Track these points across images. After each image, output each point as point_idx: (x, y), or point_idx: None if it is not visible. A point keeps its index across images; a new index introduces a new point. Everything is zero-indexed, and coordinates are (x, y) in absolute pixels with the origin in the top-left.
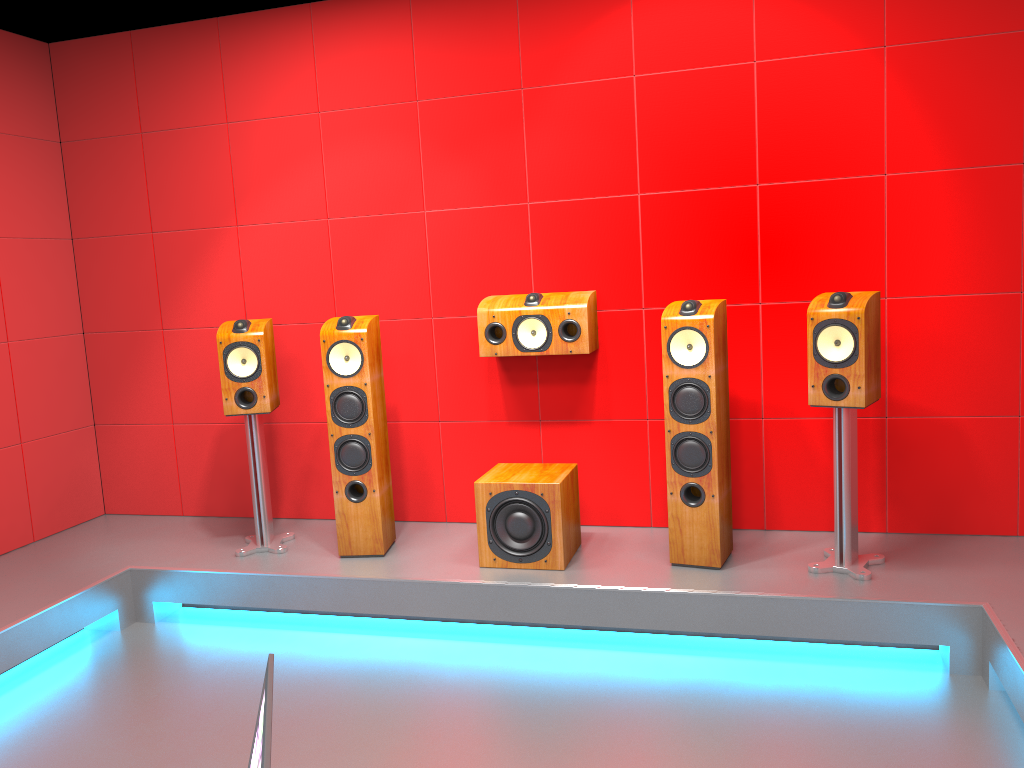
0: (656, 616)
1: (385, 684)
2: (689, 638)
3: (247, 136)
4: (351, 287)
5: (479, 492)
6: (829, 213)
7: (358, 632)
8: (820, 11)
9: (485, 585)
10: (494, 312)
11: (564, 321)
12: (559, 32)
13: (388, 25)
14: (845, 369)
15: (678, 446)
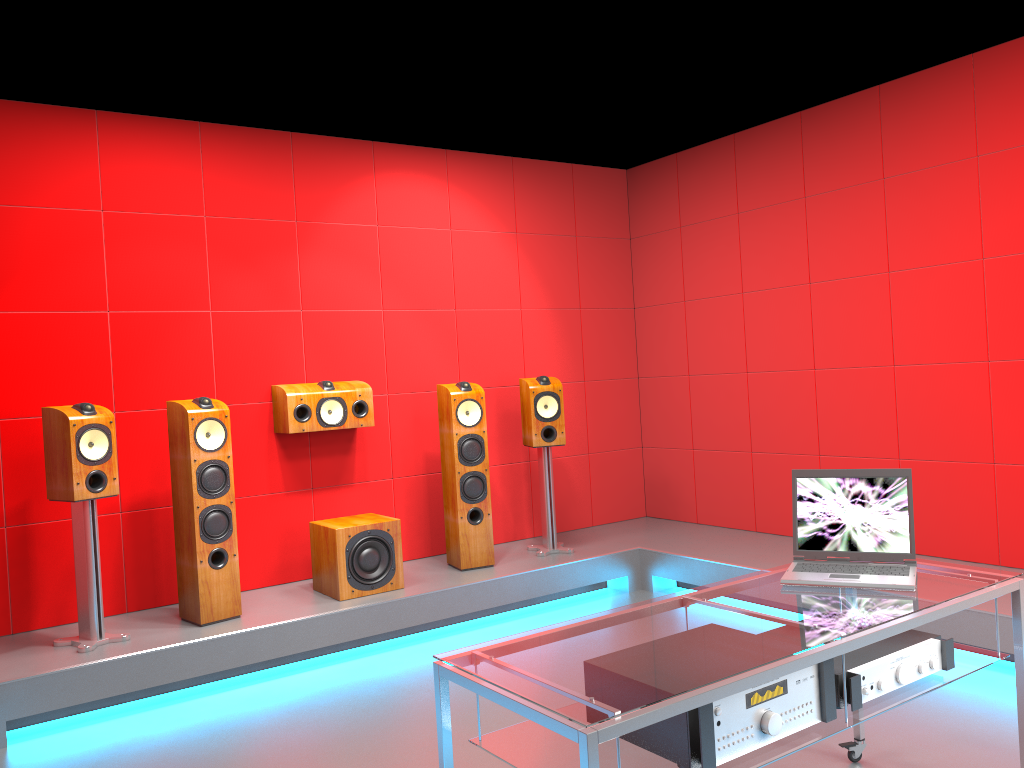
0: (486, 599)
1: (354, 690)
2: (487, 617)
3: (12, 221)
4: (133, 377)
5: (340, 536)
6: (494, 331)
7: (252, 683)
8: (484, 205)
9: (371, 606)
10: (302, 395)
11: (356, 401)
12: (325, 184)
13: (179, 148)
14: (553, 422)
15: (465, 482)
